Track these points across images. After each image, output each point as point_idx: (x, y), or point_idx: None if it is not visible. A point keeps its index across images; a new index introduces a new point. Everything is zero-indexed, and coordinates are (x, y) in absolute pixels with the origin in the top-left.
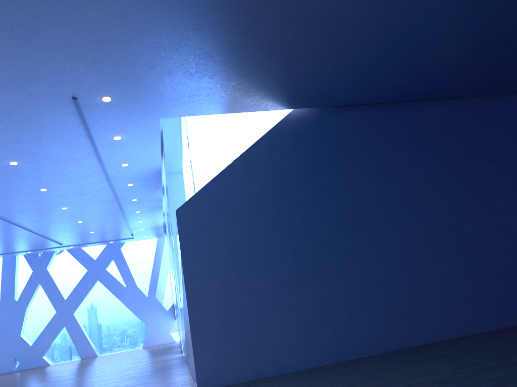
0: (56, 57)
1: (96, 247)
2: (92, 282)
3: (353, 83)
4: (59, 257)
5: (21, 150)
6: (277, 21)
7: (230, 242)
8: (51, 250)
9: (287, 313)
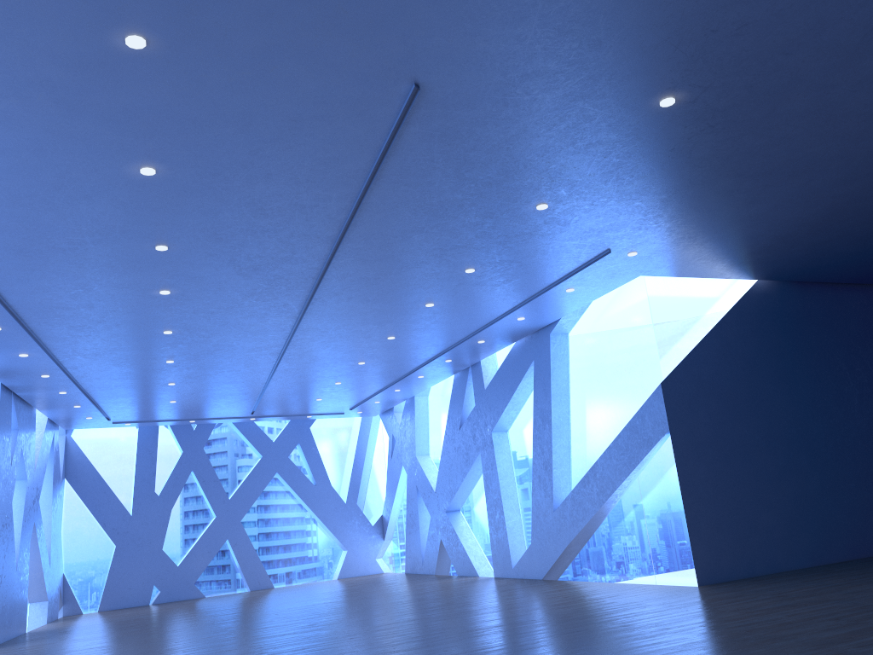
0: (662, 217)
1: (271, 423)
2: (268, 476)
3: (842, 263)
4: (217, 433)
5: (465, 292)
6: (862, 210)
7: (712, 424)
8: (220, 421)
9: (769, 508)
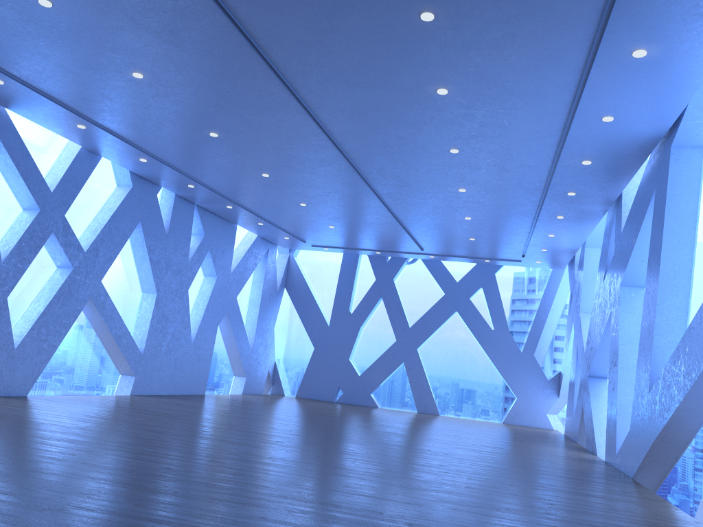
0: None
1: (460, 265)
2: (447, 313)
3: None
4: (410, 268)
5: (468, 65)
6: None
7: None
8: (404, 256)
9: None
